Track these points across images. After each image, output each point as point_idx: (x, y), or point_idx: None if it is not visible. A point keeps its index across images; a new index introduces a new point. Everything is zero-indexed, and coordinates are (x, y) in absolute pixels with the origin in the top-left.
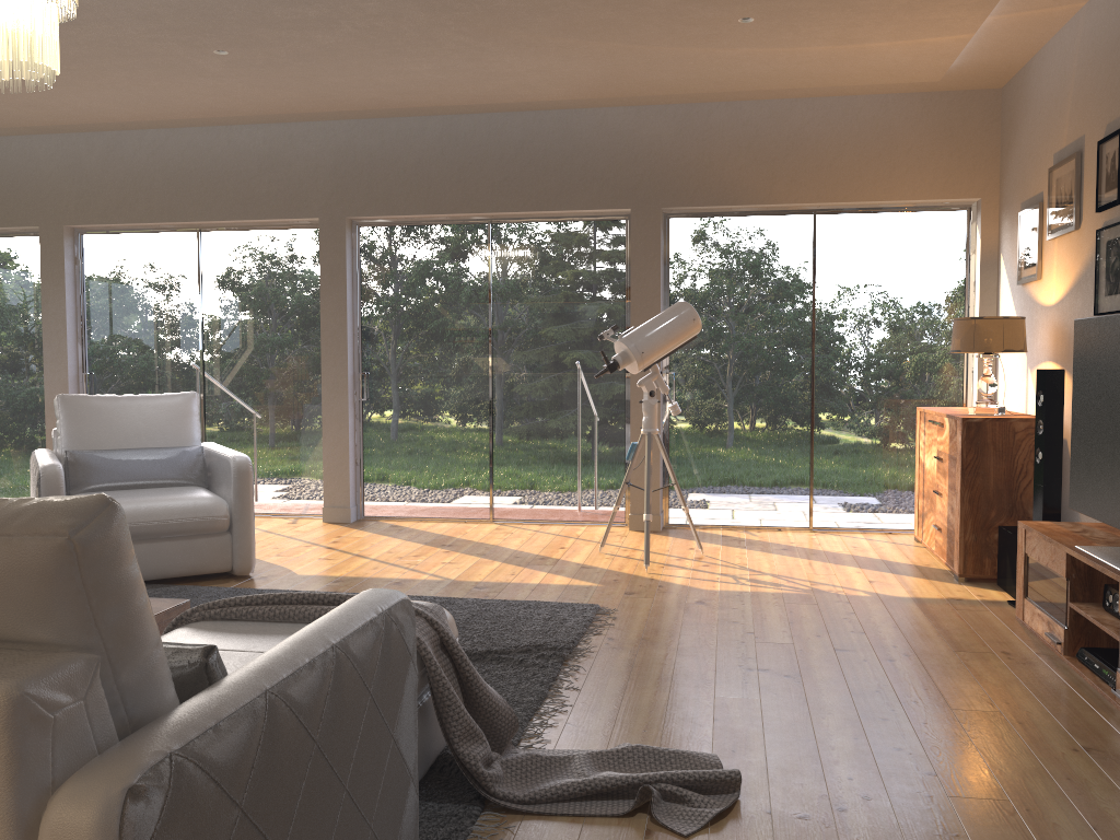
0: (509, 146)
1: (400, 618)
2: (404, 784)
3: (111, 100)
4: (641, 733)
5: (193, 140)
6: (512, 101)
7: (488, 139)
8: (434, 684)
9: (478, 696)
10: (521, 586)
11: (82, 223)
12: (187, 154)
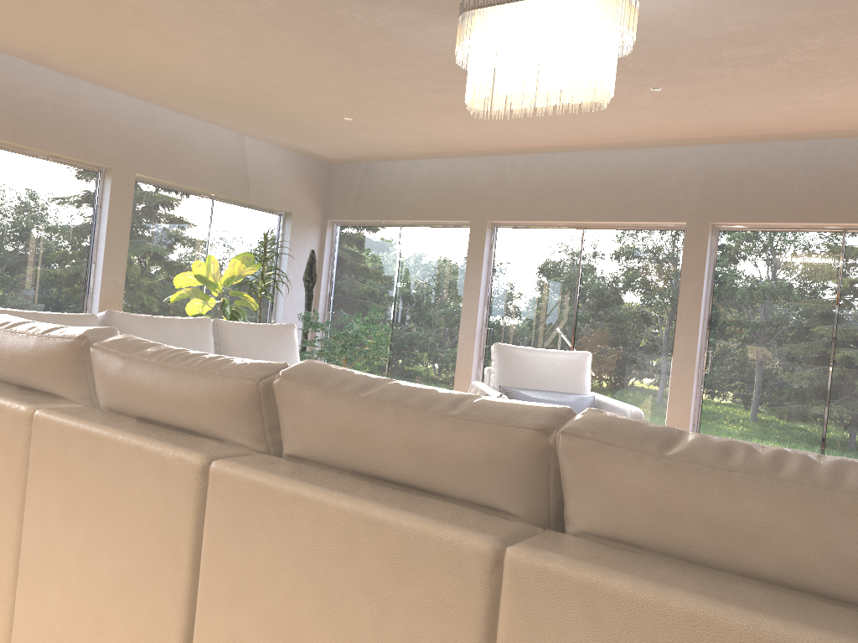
0: None
1: None
2: None
3: (547, 129)
4: None
5: (590, 160)
6: None
7: (853, 159)
8: None
9: None
10: None
11: (500, 220)
12: (584, 171)
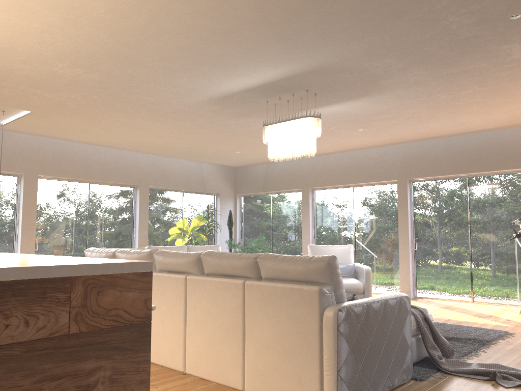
0: (473, 146)
1: (404, 300)
2: (406, 347)
3: (325, 146)
4: (505, 365)
5: (351, 155)
6: (472, 130)
7: (464, 144)
8: (421, 329)
9: (437, 338)
10: (476, 323)
11: (315, 186)
12: (349, 160)
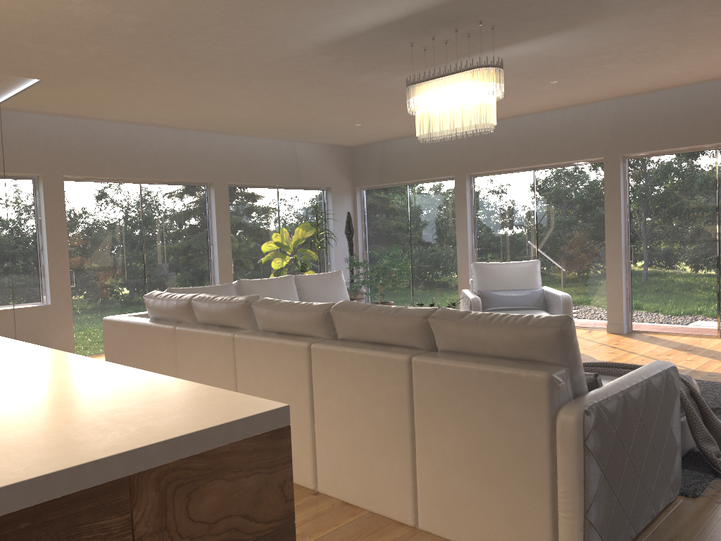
0: None
1: (672, 374)
2: (674, 449)
3: None
4: None
5: (531, 122)
6: None
7: (714, 97)
8: (687, 411)
9: (711, 422)
10: None
11: (474, 172)
12: (528, 130)
